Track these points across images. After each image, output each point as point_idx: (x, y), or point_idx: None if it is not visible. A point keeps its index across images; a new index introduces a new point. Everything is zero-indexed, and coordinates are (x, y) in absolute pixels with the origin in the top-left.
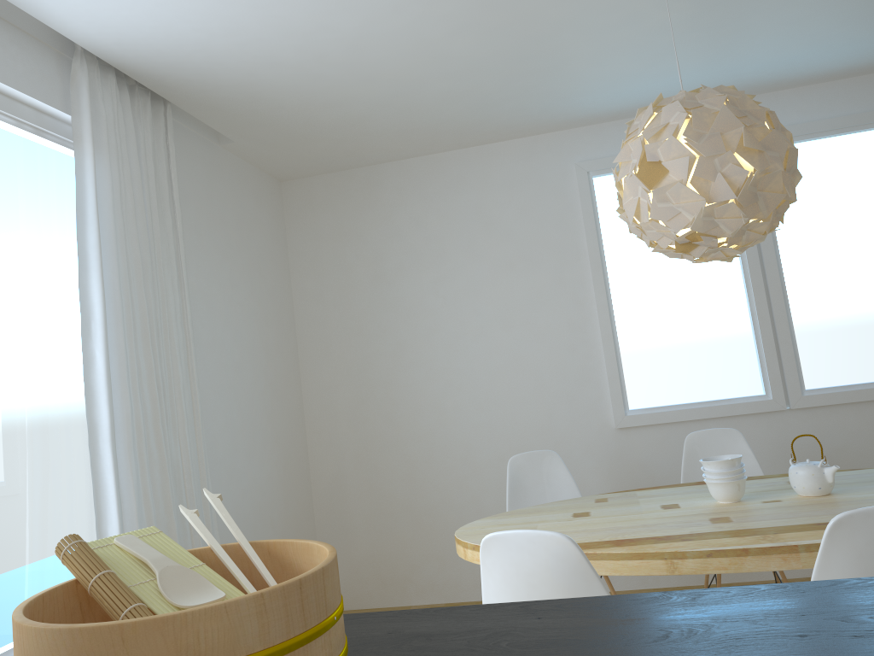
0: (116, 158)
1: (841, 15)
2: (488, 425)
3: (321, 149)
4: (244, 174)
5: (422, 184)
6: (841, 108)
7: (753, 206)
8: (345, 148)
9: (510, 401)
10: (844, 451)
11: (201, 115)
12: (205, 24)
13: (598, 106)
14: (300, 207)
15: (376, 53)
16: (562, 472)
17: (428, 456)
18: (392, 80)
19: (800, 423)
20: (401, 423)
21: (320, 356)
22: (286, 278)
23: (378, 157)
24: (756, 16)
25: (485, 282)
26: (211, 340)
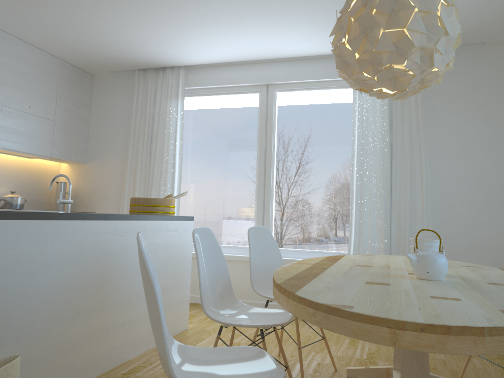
0: None
1: None
2: None
3: None
4: None
5: None
6: None
7: (348, 67)
8: None
9: None
10: None
11: None
12: None
13: None
14: None
15: None
16: None
17: None
18: None
19: None
20: None
21: None
22: None
23: None
24: None
25: None
26: (457, 155)
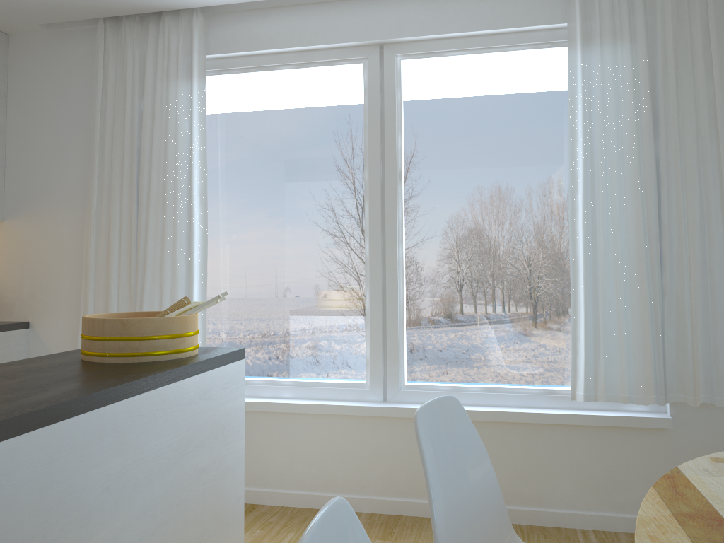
0: (609, 42)
1: None
2: None
3: None
4: None
5: None
6: None
7: None
8: None
9: None
10: None
11: None
12: None
13: None
14: None
15: None
16: None
17: None
18: None
19: None
20: None
21: None
22: None
23: None
24: None
25: None
26: None
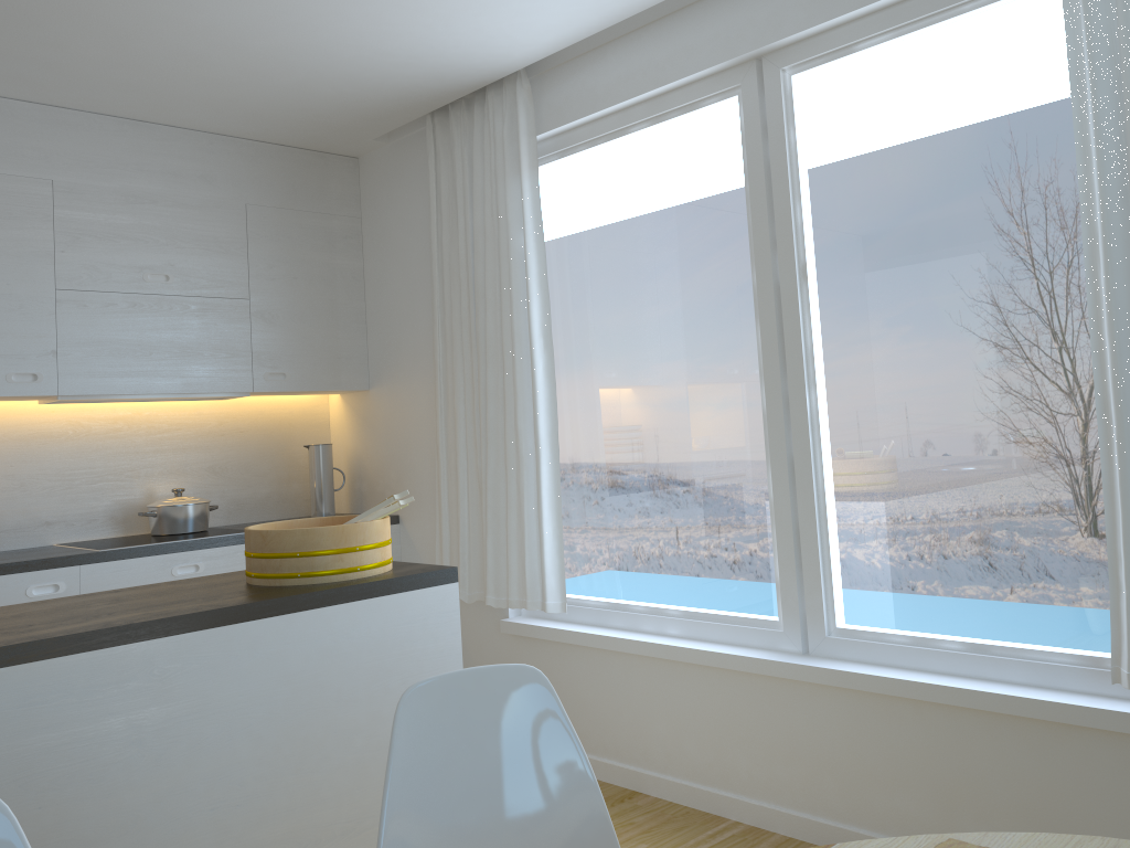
0: None
1: None
2: None
3: None
4: None
5: None
6: None
7: None
8: None
9: None
10: None
11: None
12: None
13: None
14: None
15: None
16: None
17: None
18: None
19: None
20: None
21: None
22: None
23: None
24: None
25: None
26: None
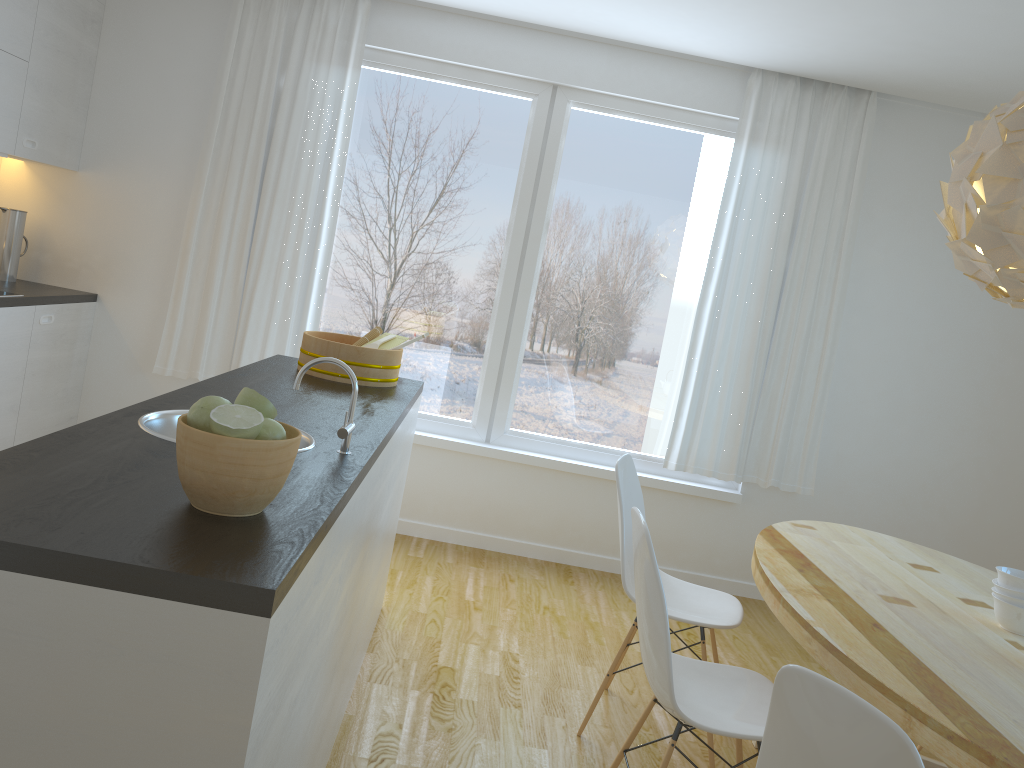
0: (772, 149)
1: None
2: None
3: None
4: None
5: None
6: None
7: (1003, 250)
8: None
9: None
10: None
11: (915, 97)
12: (789, 42)
13: None
14: None
15: (964, 33)
16: None
17: None
18: None
19: None
20: None
21: None
22: None
23: None
24: None
25: None
26: (889, 312)
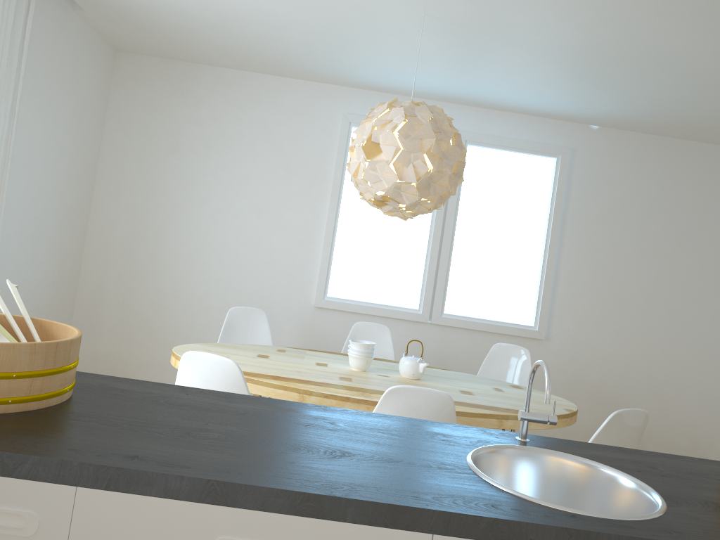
0: None
1: (535, 78)
2: (225, 281)
3: (156, 39)
4: (87, 38)
5: (228, 90)
6: (526, 136)
7: (426, 190)
8: (175, 45)
9: (247, 268)
10: (454, 358)
11: None
12: None
13: (370, 79)
14: (127, 76)
15: None
16: (264, 326)
17: (174, 291)
18: (223, 13)
19: (434, 333)
20: (161, 262)
21: (111, 195)
22: (100, 128)
23: (200, 59)
24: (482, 61)
25: (253, 178)
26: (25, 162)
